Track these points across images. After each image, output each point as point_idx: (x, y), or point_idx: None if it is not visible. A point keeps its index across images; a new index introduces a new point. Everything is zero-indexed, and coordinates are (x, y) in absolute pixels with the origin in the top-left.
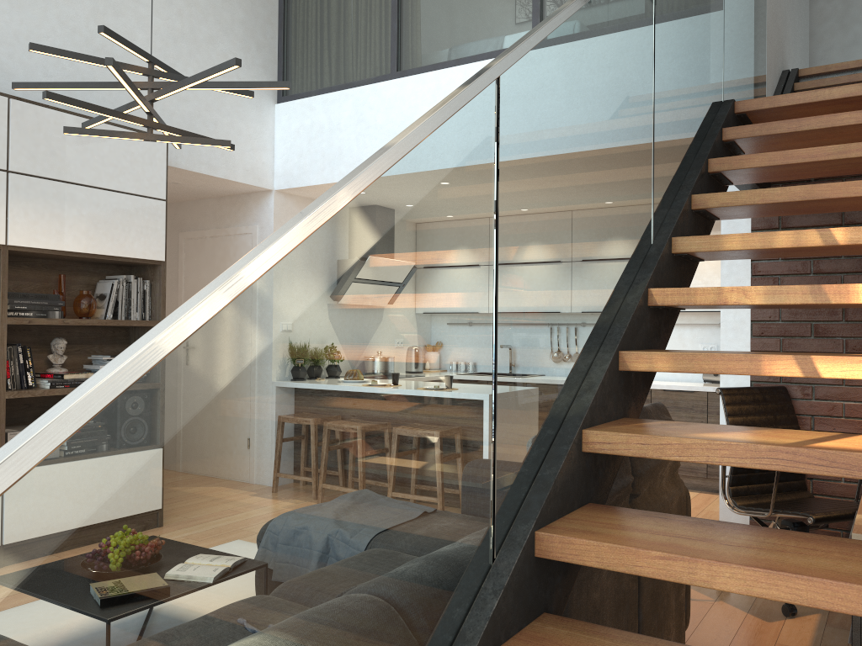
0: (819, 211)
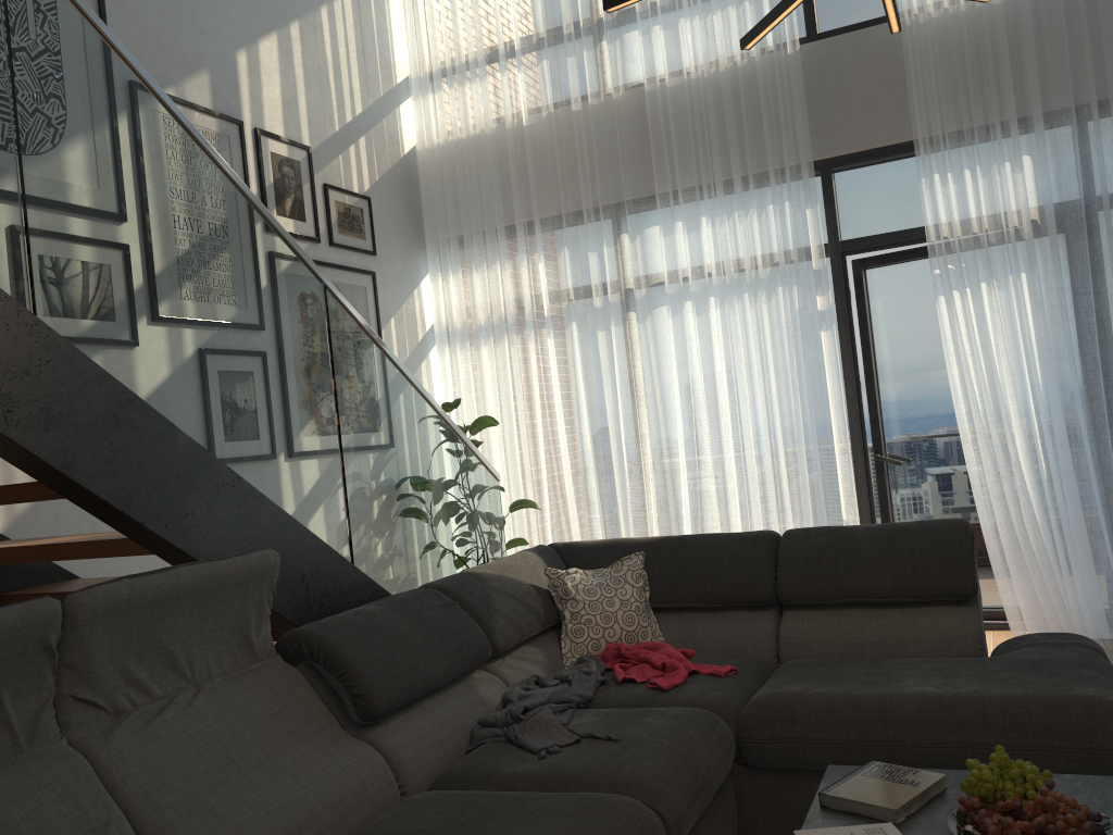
0: None
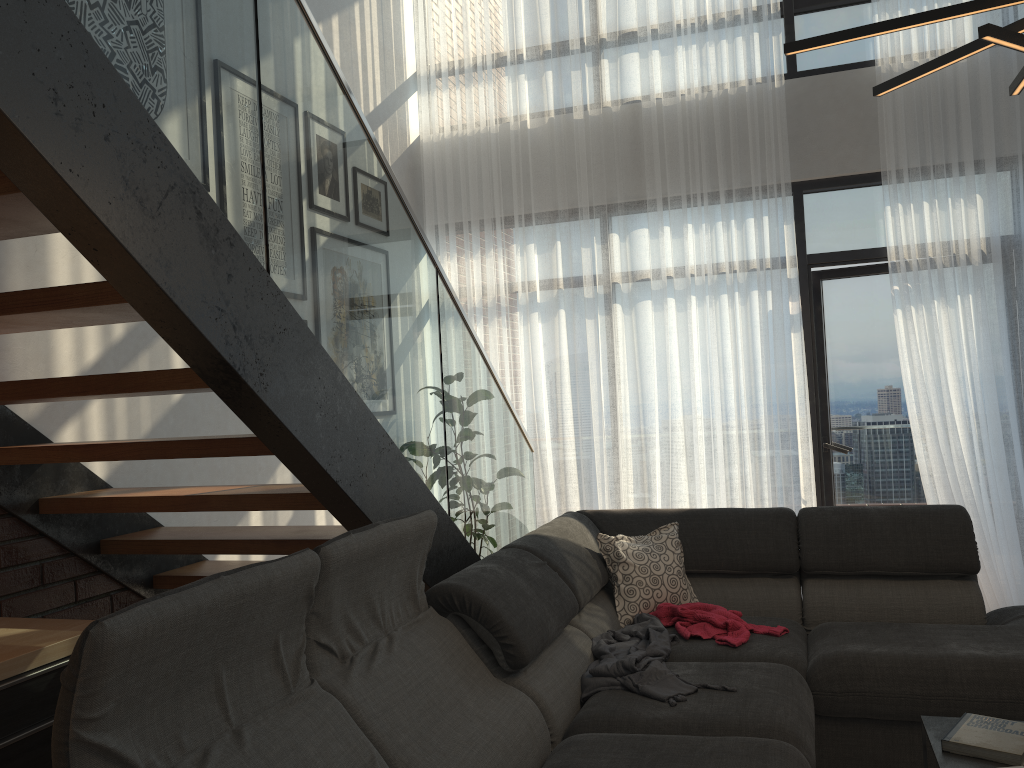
0: None
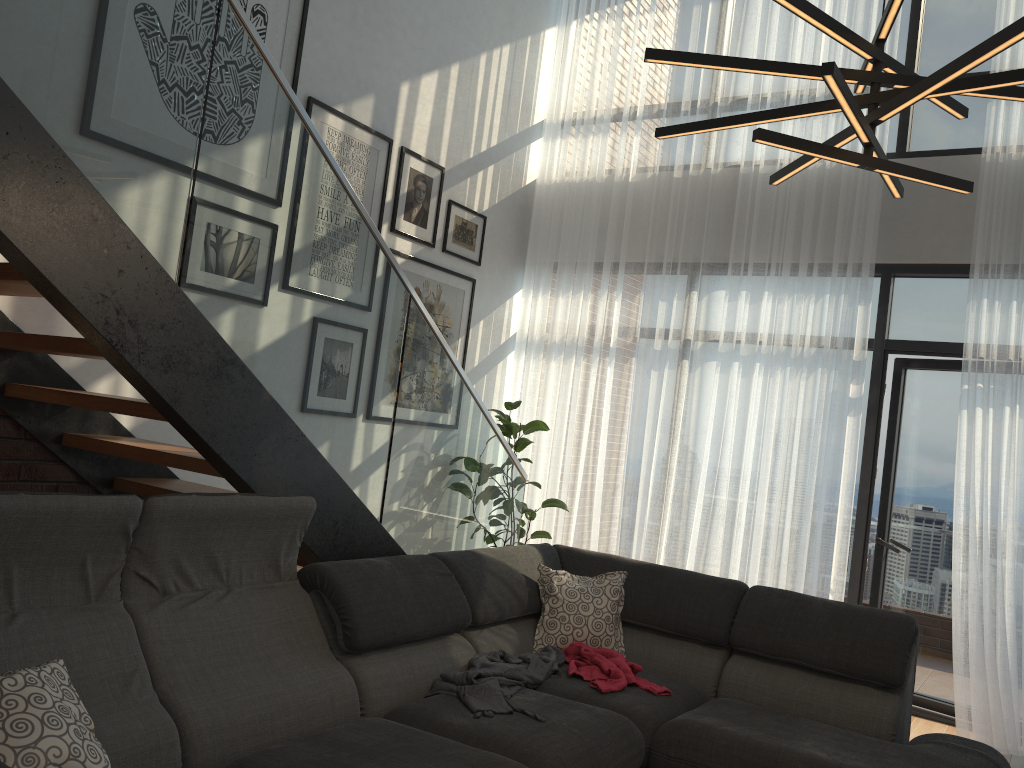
0: None
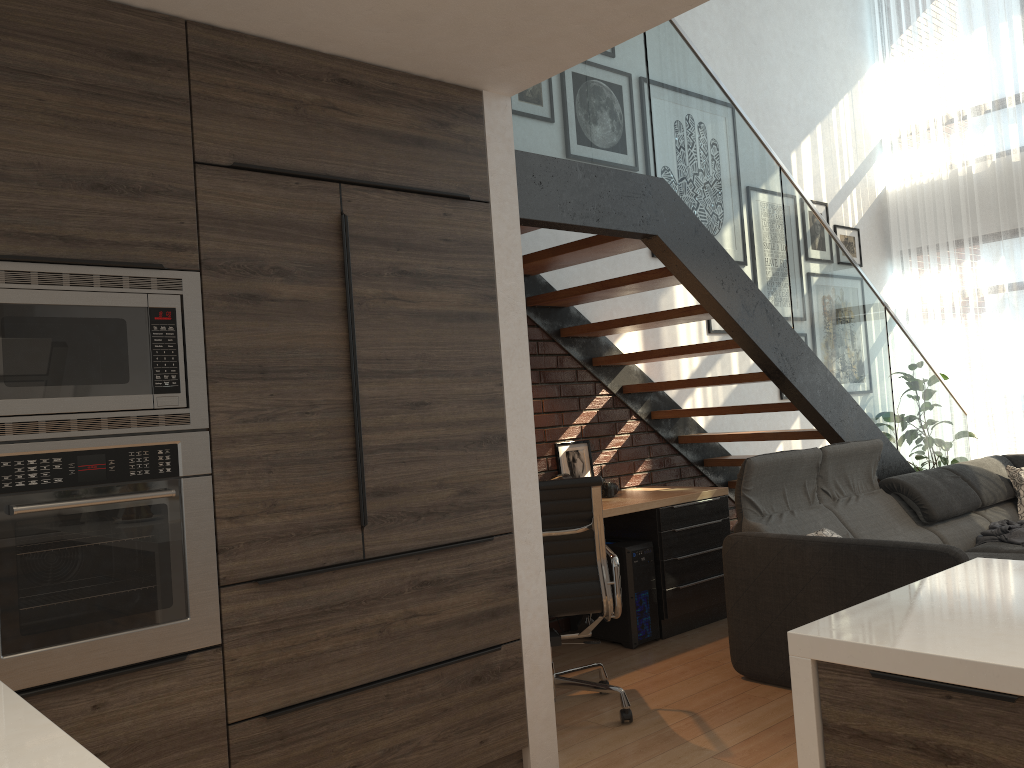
0: (662, 321)
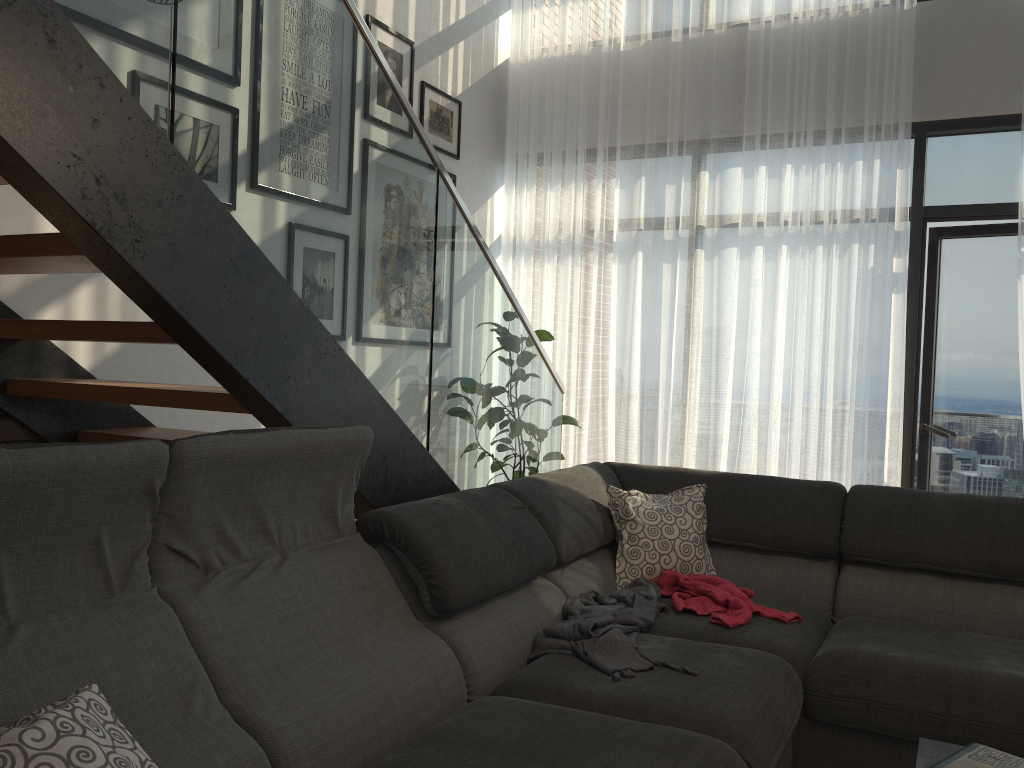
0: None
